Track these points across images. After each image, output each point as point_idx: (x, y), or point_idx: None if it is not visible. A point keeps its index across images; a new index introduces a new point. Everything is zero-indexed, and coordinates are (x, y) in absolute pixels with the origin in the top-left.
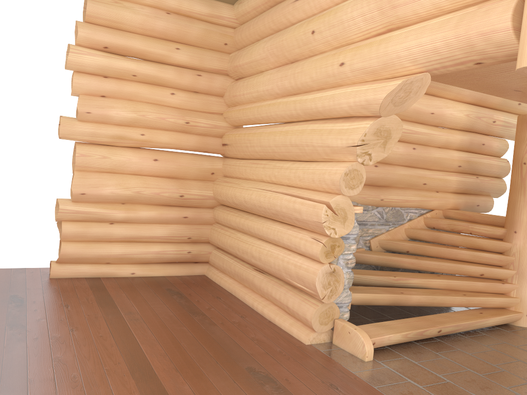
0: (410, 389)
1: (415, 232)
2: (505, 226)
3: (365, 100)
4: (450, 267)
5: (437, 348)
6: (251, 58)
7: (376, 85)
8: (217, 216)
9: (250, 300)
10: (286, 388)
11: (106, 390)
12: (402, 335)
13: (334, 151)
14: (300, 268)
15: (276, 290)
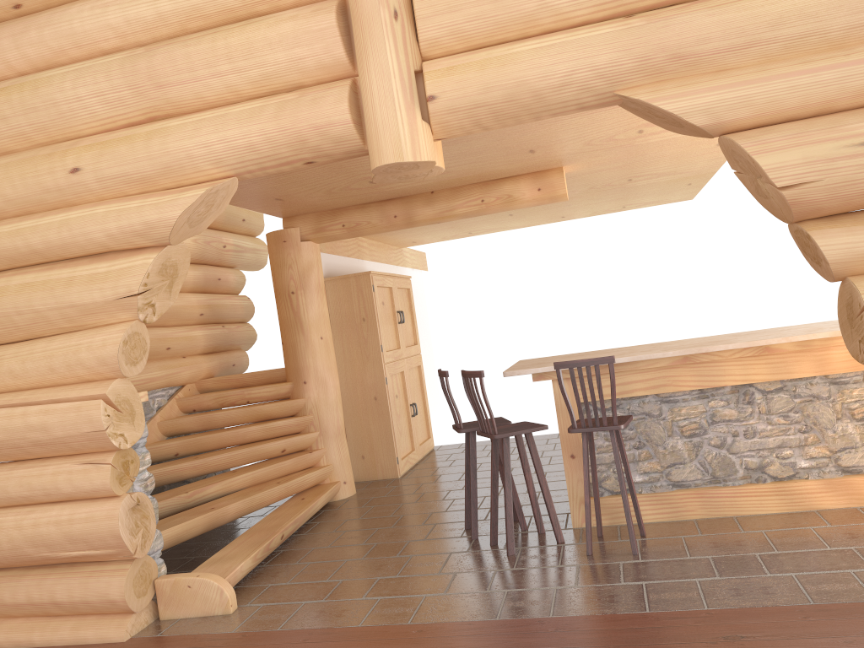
0: (317, 608)
1: (175, 423)
2: (289, 378)
3: (142, 223)
4: (245, 454)
5: (290, 558)
6: None
7: (157, 198)
8: None
9: None
10: None
11: None
12: (252, 558)
13: (89, 311)
14: (72, 523)
15: (12, 589)
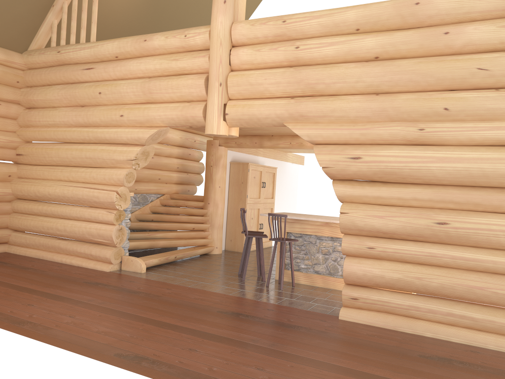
0: (167, 277)
1: (155, 208)
2: (204, 200)
3: (137, 137)
4: (177, 226)
5: (175, 265)
6: (46, 97)
7: (143, 129)
8: (17, 207)
9: (59, 258)
10: (109, 284)
11: (15, 296)
12: (158, 259)
13: (118, 162)
14: (100, 230)
15: (80, 247)
